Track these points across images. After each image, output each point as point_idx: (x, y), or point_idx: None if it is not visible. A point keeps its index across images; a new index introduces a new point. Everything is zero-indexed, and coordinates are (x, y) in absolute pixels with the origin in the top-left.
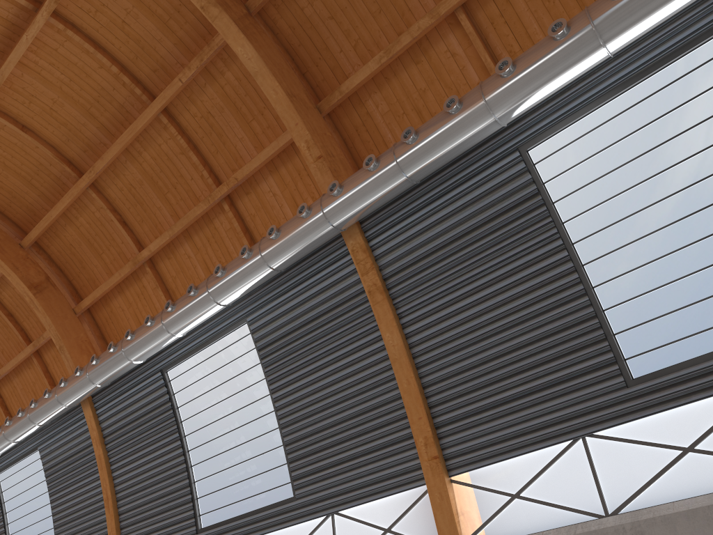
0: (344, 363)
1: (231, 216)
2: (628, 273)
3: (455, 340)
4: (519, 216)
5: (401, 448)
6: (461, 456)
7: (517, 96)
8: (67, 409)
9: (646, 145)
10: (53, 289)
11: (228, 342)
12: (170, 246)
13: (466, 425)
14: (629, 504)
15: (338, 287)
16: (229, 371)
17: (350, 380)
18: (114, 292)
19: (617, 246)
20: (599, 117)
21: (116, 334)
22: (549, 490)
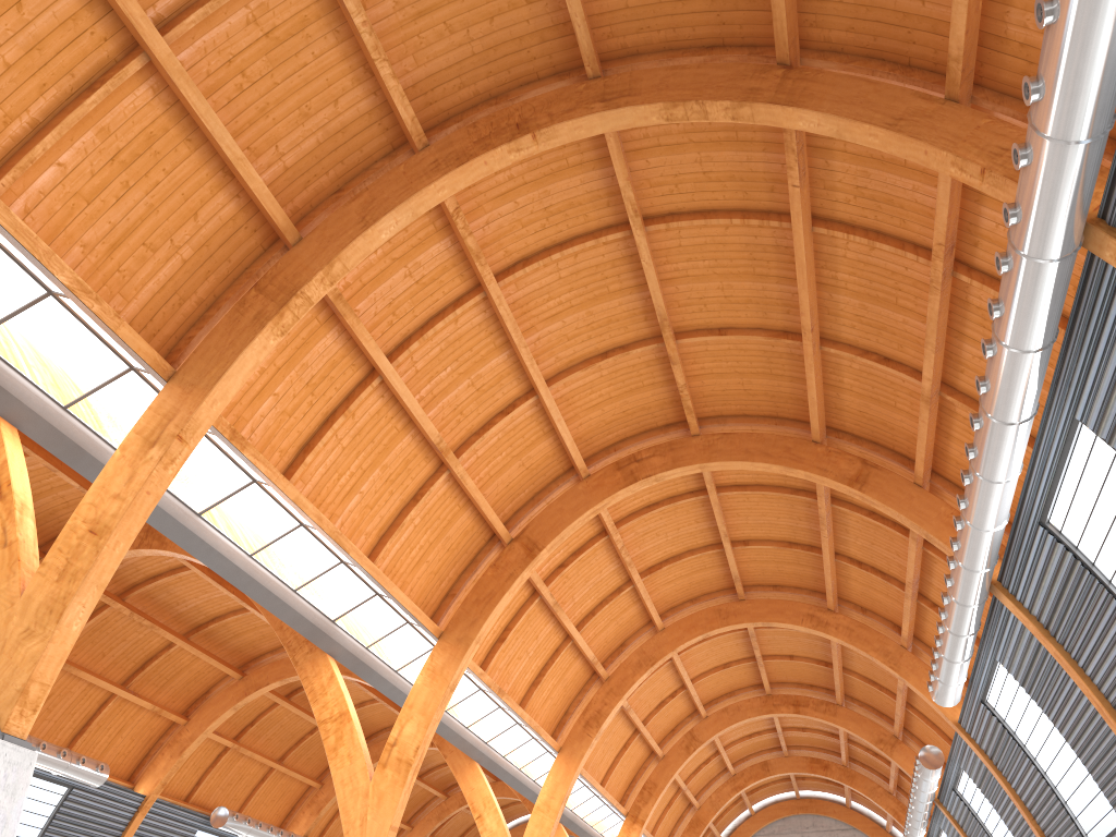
0: None
1: (978, 285)
2: None
3: None
4: None
5: None
6: None
7: None
8: (979, 608)
9: None
10: (877, 471)
11: (1082, 456)
12: (950, 357)
13: None
14: None
15: None
16: (1112, 494)
17: None
18: (942, 440)
19: None
20: None
21: None
22: None
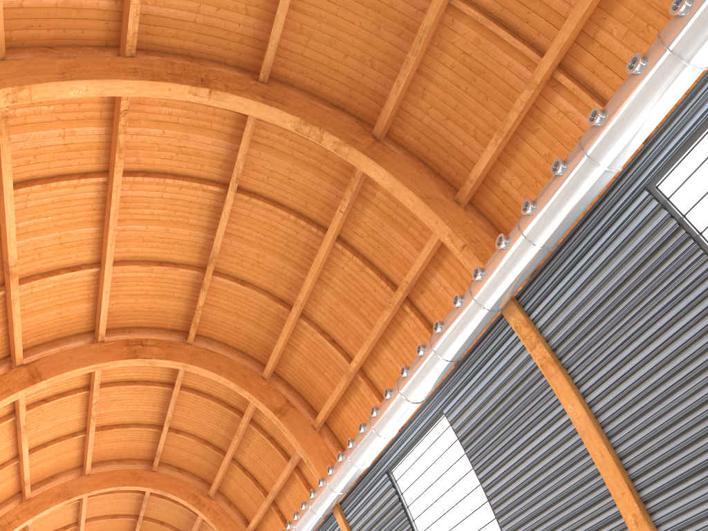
0: (538, 442)
1: (413, 316)
2: None
3: (639, 402)
4: (667, 256)
5: (614, 529)
6: None
7: (616, 140)
8: (322, 517)
9: None
10: (293, 410)
11: (434, 436)
12: (373, 354)
13: (675, 496)
14: None
15: (513, 366)
16: (441, 465)
17: (548, 459)
18: (341, 404)
19: None
20: None
21: None
22: None
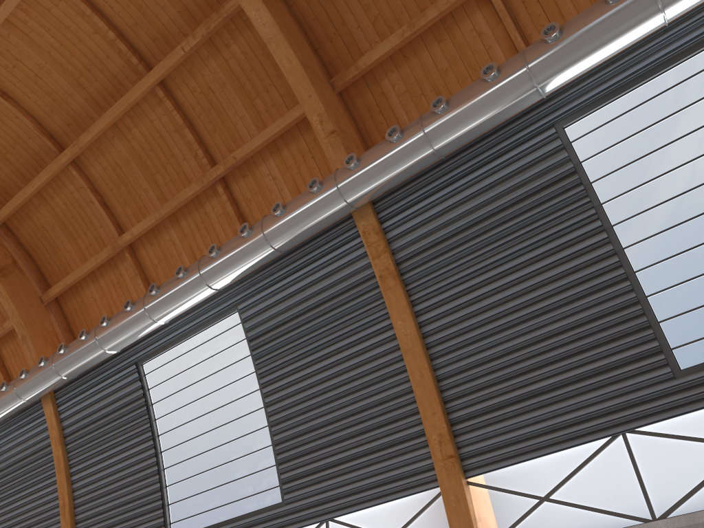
0: (347, 354)
1: (225, 199)
2: (674, 257)
3: (476, 329)
4: (553, 196)
5: (410, 447)
6: (480, 455)
7: (563, 63)
8: (26, 404)
9: (696, 123)
10: (19, 274)
11: (214, 332)
12: (154, 231)
13: (487, 422)
14: (680, 507)
15: (344, 272)
16: (214, 364)
17: (353, 372)
18: (87, 281)
19: (662, 229)
20: (644, 93)
21: (85, 327)
22: (584, 492)
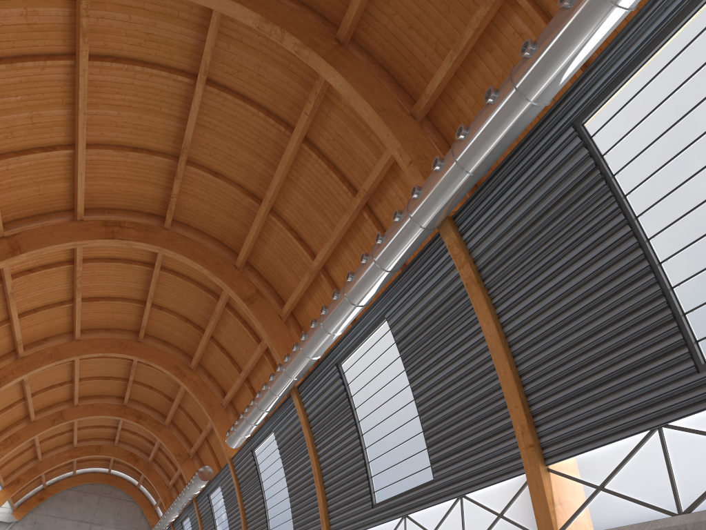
0: (458, 353)
1: (370, 223)
2: (693, 244)
3: (541, 328)
4: (582, 194)
5: (506, 435)
6: (554, 445)
7: (542, 75)
8: (280, 398)
9: (697, 97)
10: (262, 299)
11: (377, 337)
12: (335, 254)
13: (557, 414)
14: (701, 503)
15: (445, 281)
16: (381, 363)
17: (464, 369)
18: (306, 298)
19: (679, 215)
20: (645, 74)
21: None
22: (629, 484)
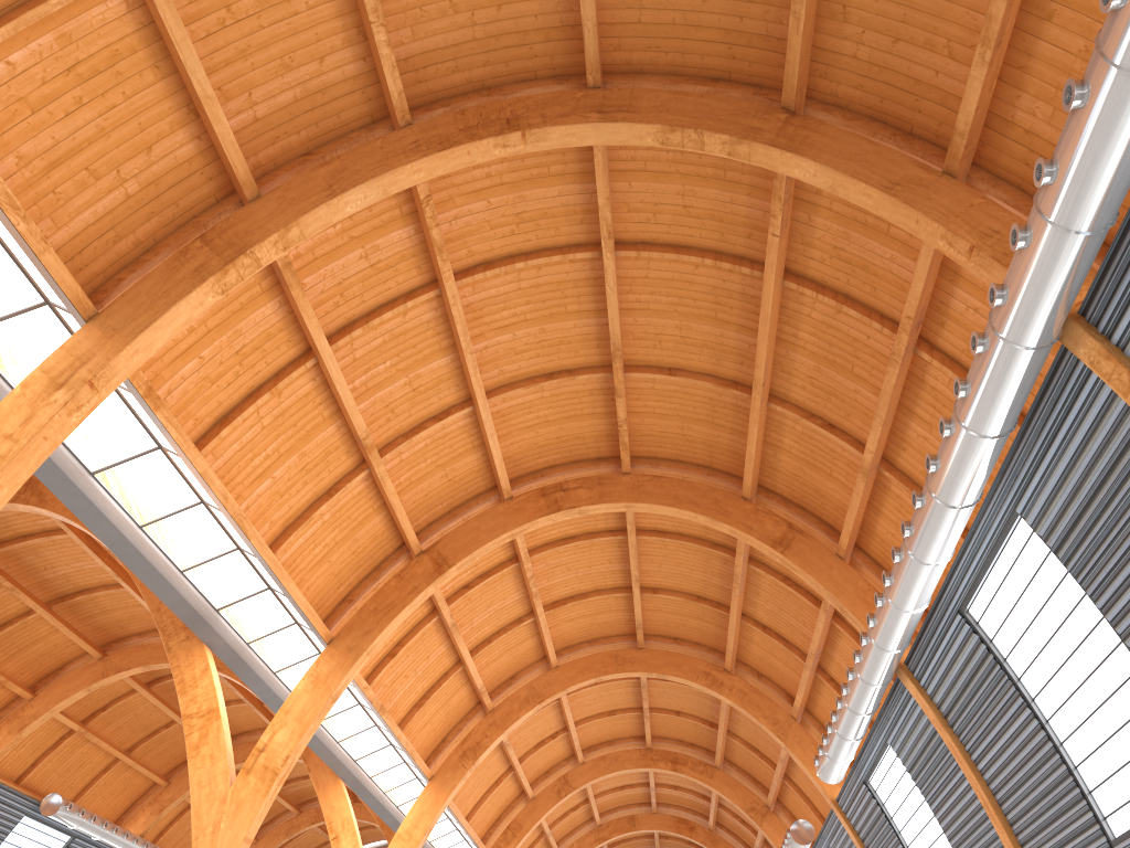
0: None
1: (937, 365)
2: None
3: None
4: None
5: None
6: None
7: None
8: (882, 688)
9: None
10: (801, 537)
11: (1014, 550)
12: (895, 433)
13: None
14: None
15: (1106, 424)
16: (1038, 592)
17: None
18: (871, 515)
19: None
20: None
21: None
22: None
